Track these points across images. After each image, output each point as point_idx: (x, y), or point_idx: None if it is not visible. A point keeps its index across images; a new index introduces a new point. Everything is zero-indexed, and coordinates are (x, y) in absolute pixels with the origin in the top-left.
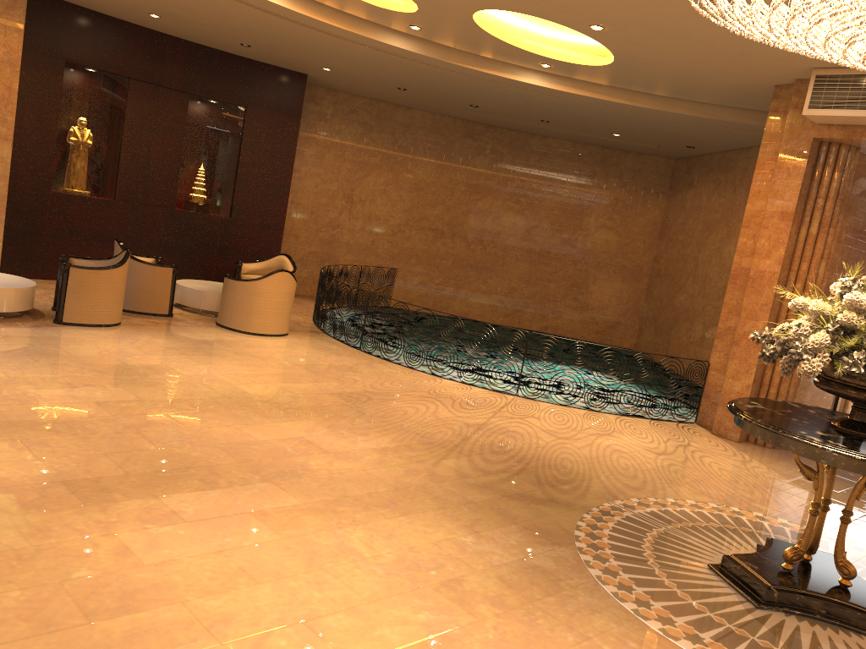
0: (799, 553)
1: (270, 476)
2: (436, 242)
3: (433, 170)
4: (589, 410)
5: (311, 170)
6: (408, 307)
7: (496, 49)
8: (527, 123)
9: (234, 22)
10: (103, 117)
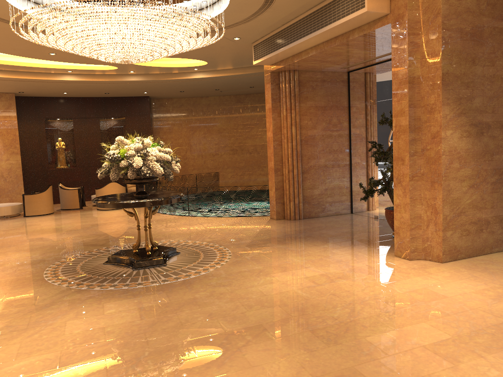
0: (135, 245)
1: (3, 247)
2: (235, 155)
3: (225, 122)
4: (217, 217)
5: (168, 136)
6: (228, 189)
7: (169, 69)
8: (253, 89)
9: (83, 88)
10: (65, 136)
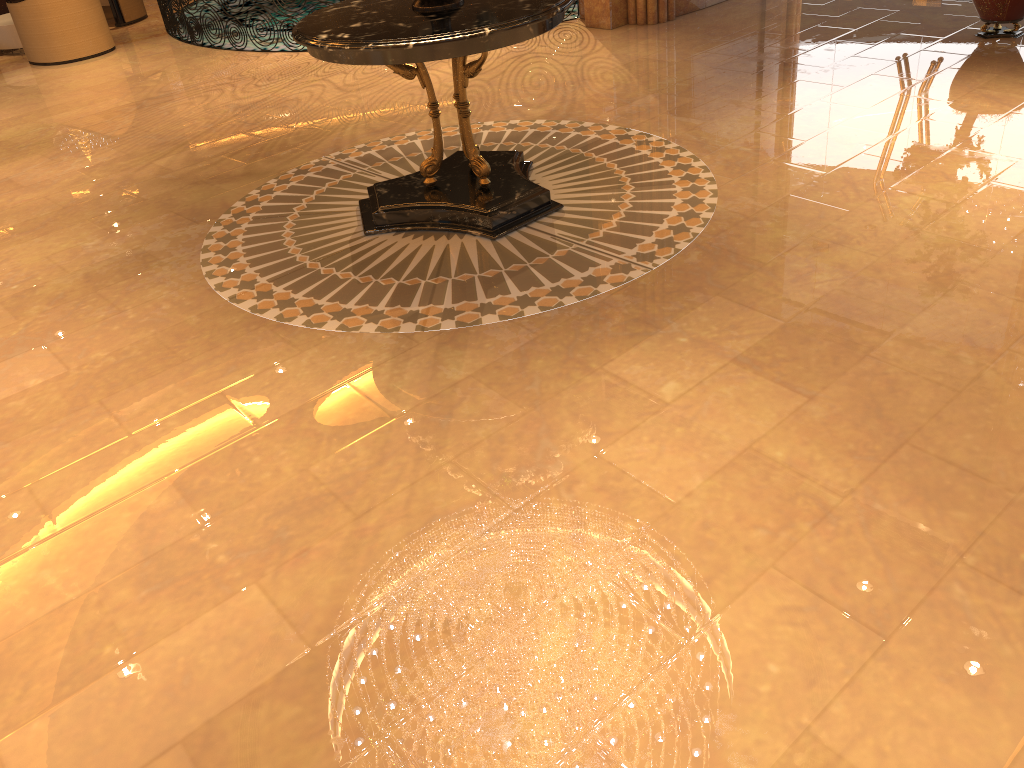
0: (432, 163)
1: None
2: None
3: None
4: None
5: None
6: None
7: None
8: None
9: None
10: None
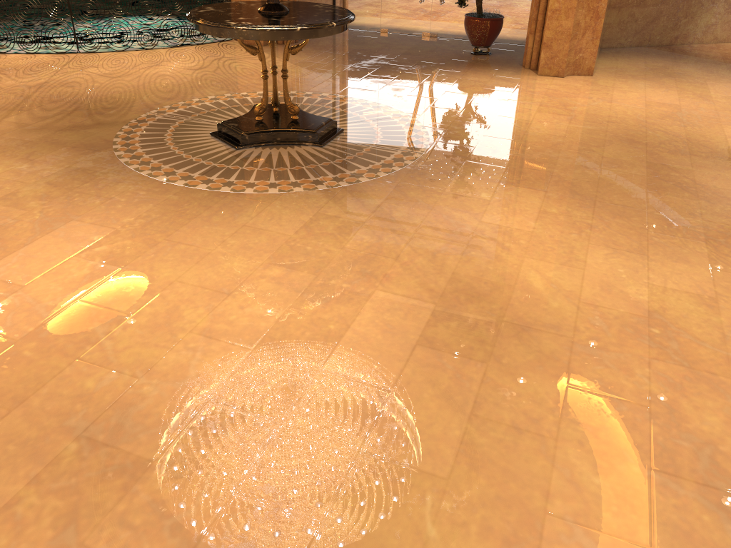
0: (263, 107)
1: None
2: None
3: None
4: (144, 50)
5: None
6: None
7: None
8: None
9: None
10: None
